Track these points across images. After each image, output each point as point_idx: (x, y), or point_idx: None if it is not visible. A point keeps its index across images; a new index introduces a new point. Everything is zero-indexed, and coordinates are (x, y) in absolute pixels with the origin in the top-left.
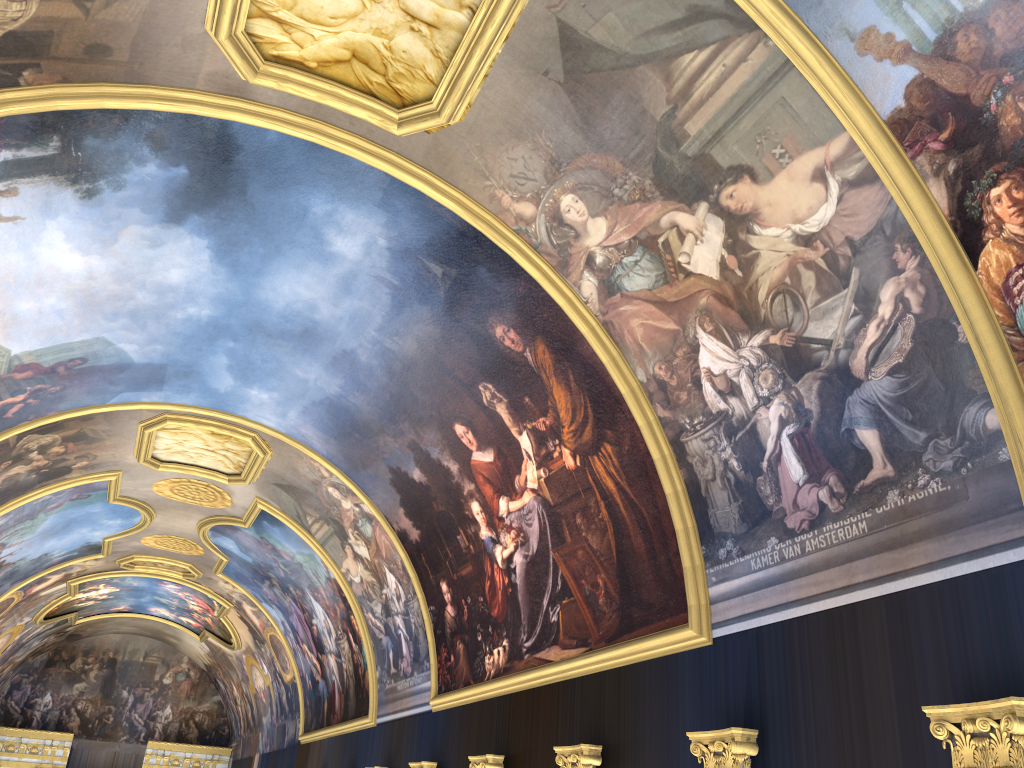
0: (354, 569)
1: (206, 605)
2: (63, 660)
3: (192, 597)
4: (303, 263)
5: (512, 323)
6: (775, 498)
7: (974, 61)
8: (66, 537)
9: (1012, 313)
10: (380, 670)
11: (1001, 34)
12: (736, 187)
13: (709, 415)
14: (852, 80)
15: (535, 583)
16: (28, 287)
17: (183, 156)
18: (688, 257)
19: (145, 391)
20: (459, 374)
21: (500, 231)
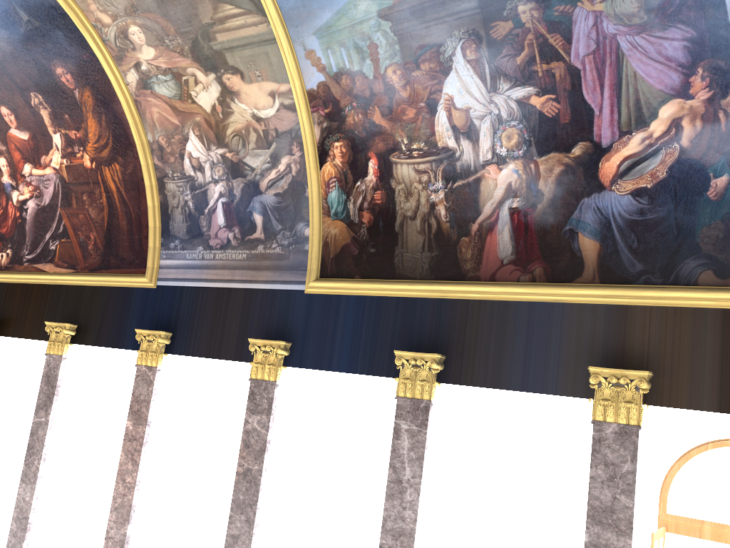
0: None
1: None
2: None
3: None
4: None
5: (71, 71)
6: (207, 229)
7: (346, 90)
8: None
9: (327, 194)
10: None
11: (358, 86)
12: (232, 77)
13: (184, 175)
14: (299, 66)
15: (42, 223)
16: None
17: None
18: (197, 94)
19: None
20: (17, 80)
21: (83, 21)
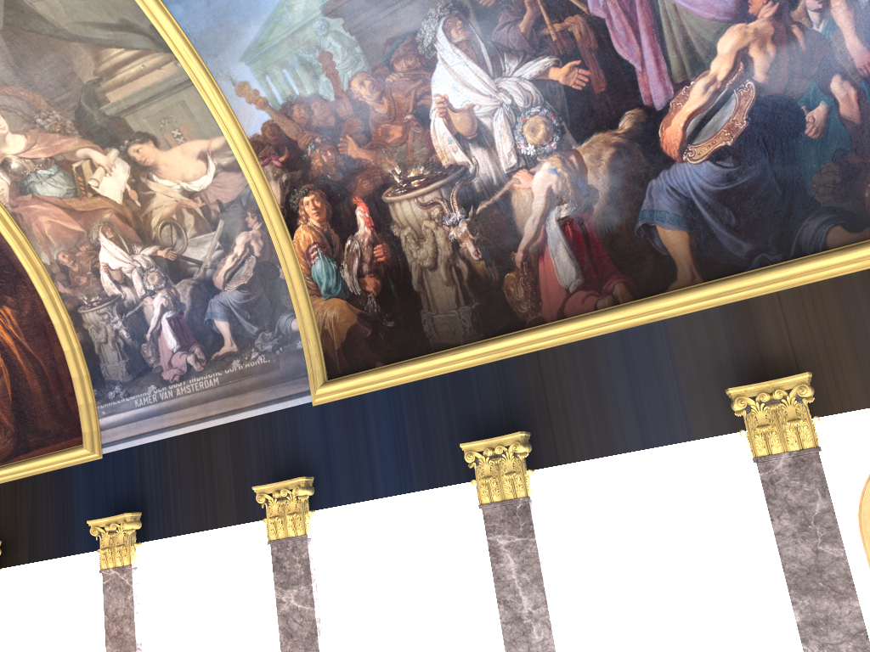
0: None
1: None
2: None
3: None
4: None
5: None
6: (155, 359)
7: (302, 124)
8: None
9: (309, 268)
10: None
11: (317, 115)
12: (142, 146)
13: (105, 297)
14: (231, 108)
15: None
16: None
17: None
18: (98, 183)
19: None
20: None
21: None
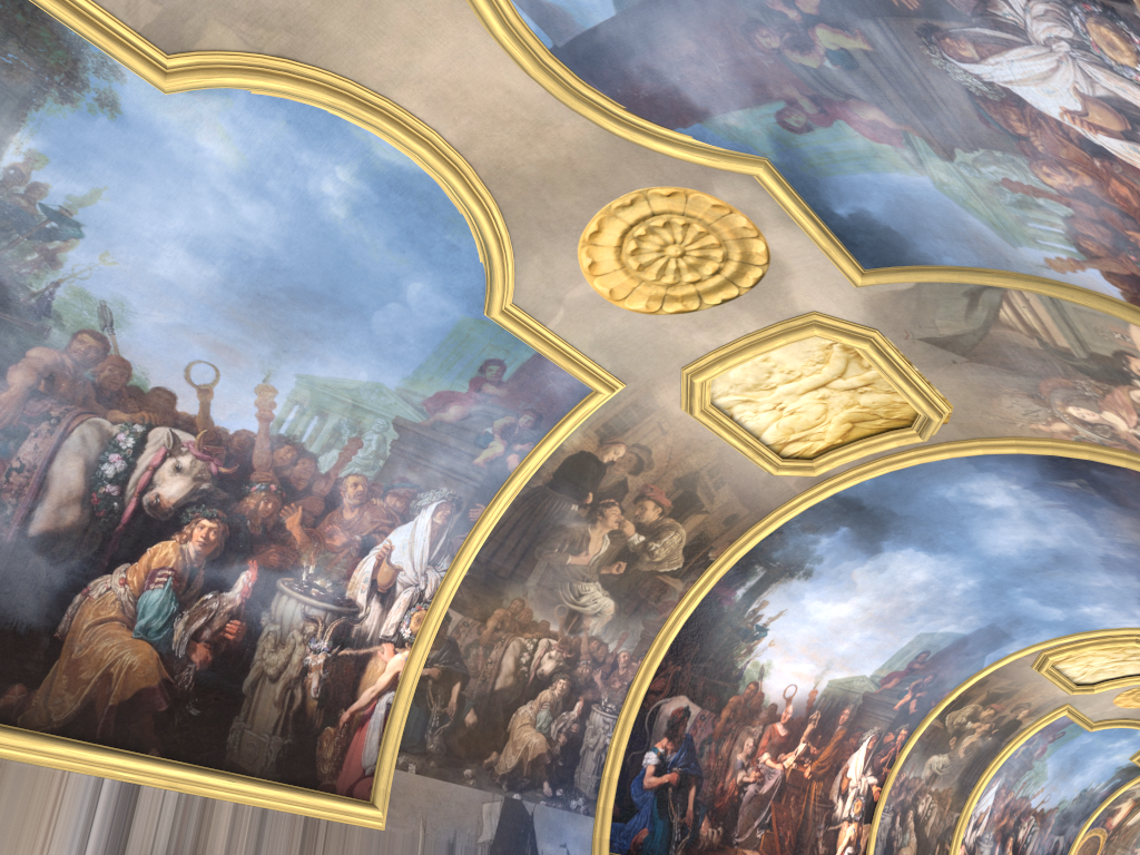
0: None
1: None
2: None
3: None
4: (988, 523)
5: None
6: None
7: (1107, 254)
8: (1087, 770)
9: None
10: None
11: (1095, 235)
12: (1133, 364)
13: None
14: (1080, 287)
15: None
16: (832, 637)
17: (834, 523)
18: None
19: (1002, 646)
20: None
21: (1065, 447)
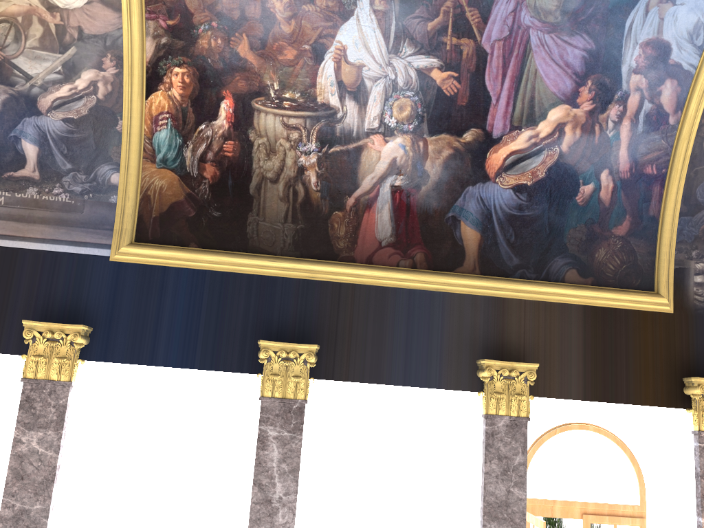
0: None
1: None
2: None
3: None
4: None
5: None
6: None
7: (206, 2)
8: None
9: (153, 133)
10: None
11: (225, 2)
12: None
13: None
14: None
15: None
16: None
17: None
18: None
19: None
20: None
21: None
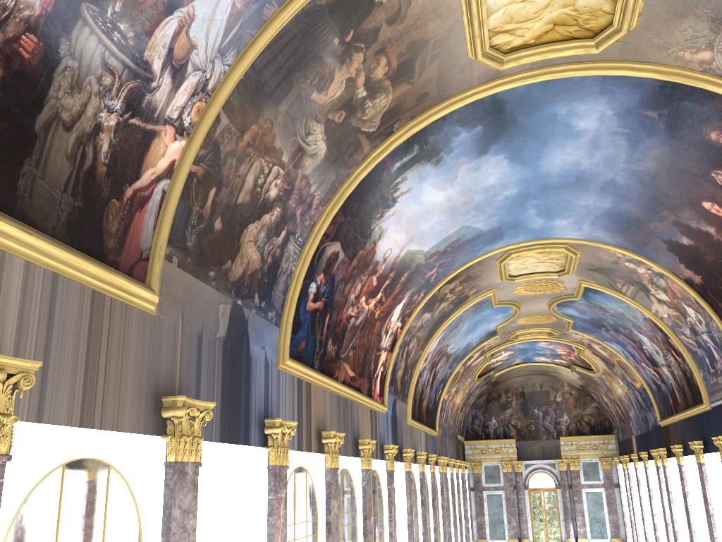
0: (661, 309)
1: (568, 350)
2: (494, 398)
3: (557, 347)
4: (562, 143)
5: (721, 128)
6: None
7: None
8: (476, 331)
9: None
10: (702, 372)
11: None
12: None
13: None
14: None
15: None
16: (423, 217)
17: (477, 121)
18: None
19: (494, 243)
20: (693, 171)
21: (690, 76)
